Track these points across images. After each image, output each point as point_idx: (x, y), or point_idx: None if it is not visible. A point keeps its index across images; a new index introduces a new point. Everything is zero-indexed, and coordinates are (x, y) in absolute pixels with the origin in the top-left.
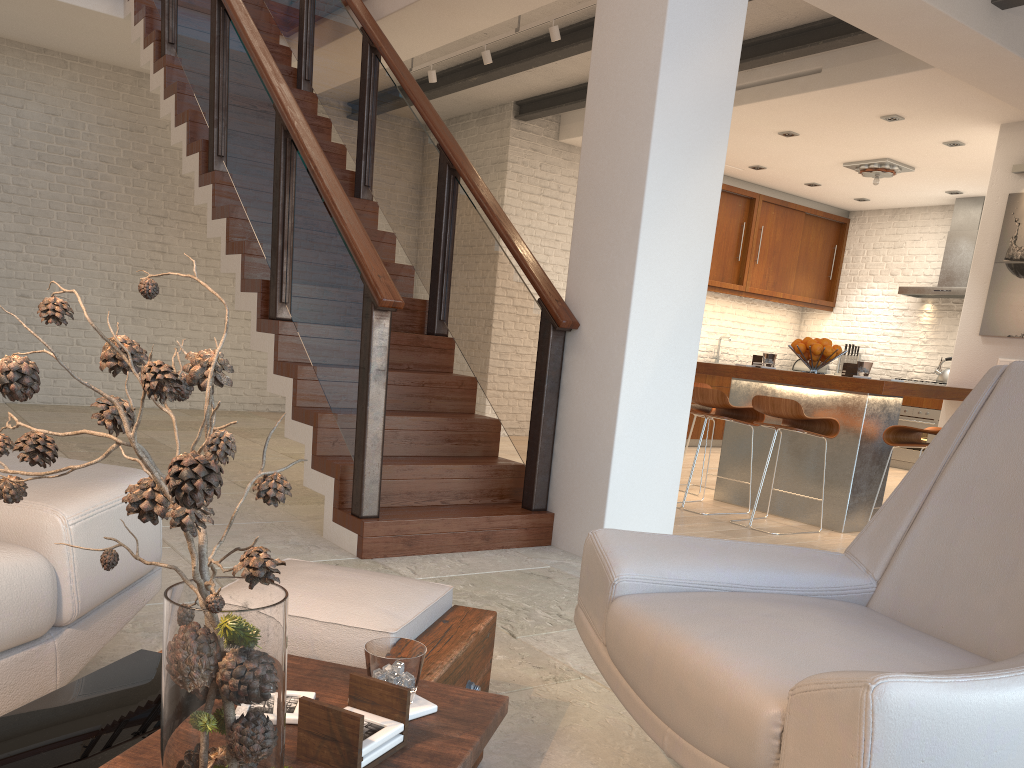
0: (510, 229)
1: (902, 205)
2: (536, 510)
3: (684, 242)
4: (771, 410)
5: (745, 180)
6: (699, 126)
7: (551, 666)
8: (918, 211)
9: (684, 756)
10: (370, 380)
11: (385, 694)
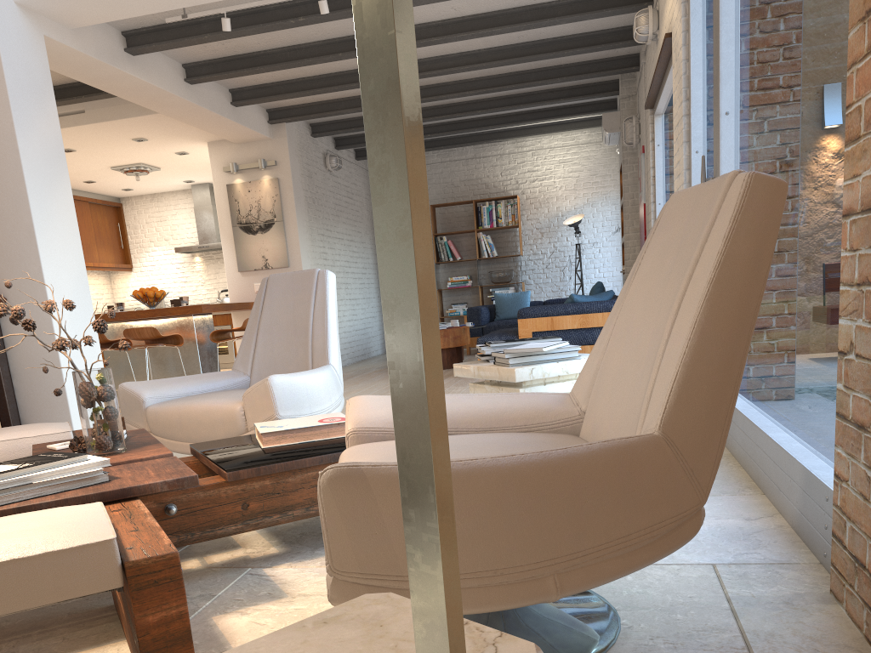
0: None
1: (157, 191)
2: None
3: (63, 238)
4: (139, 336)
5: None
6: (50, 167)
7: None
8: (169, 194)
9: None
10: None
11: None
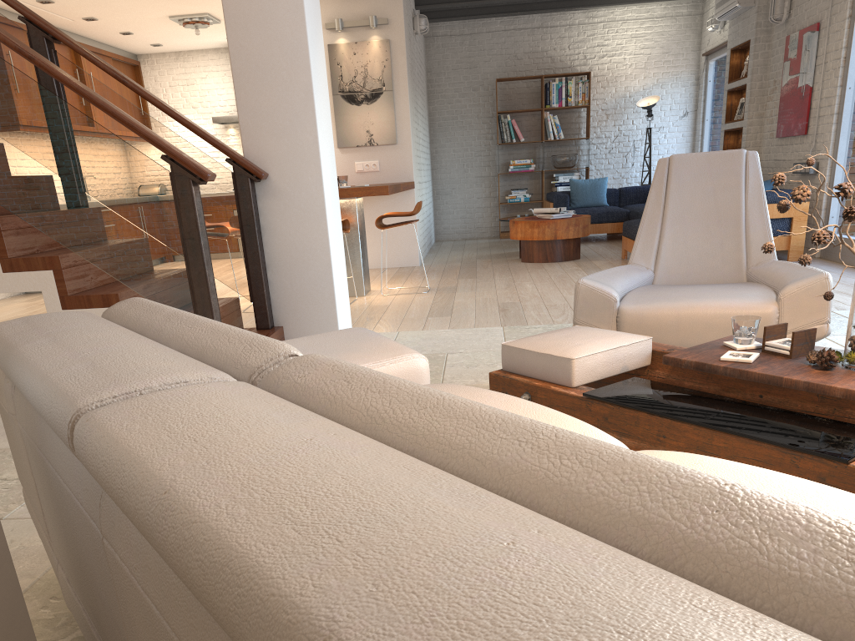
0: (160, 100)
1: (184, 49)
2: (271, 328)
3: (324, 102)
4: None
5: (66, 30)
6: (314, 12)
7: None
8: (197, 53)
9: None
10: (203, 247)
11: (779, 329)
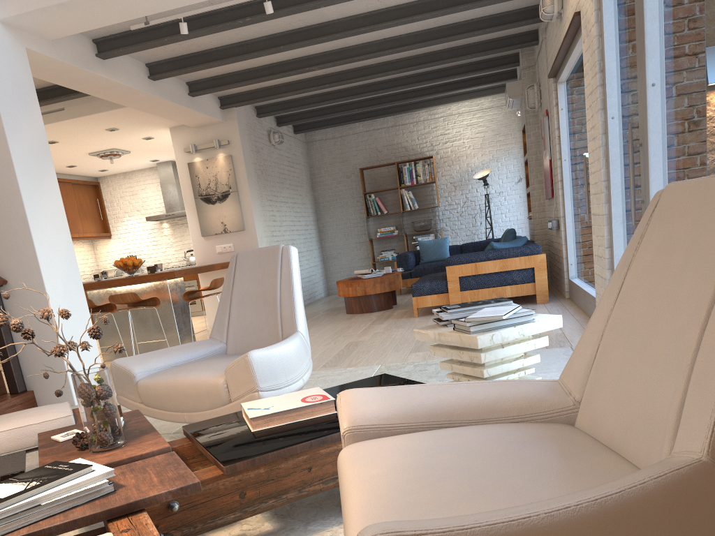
0: None
1: (128, 170)
2: (21, 392)
3: (53, 224)
4: (122, 301)
5: None
6: (38, 163)
7: None
8: (138, 172)
9: (195, 417)
10: None
11: None
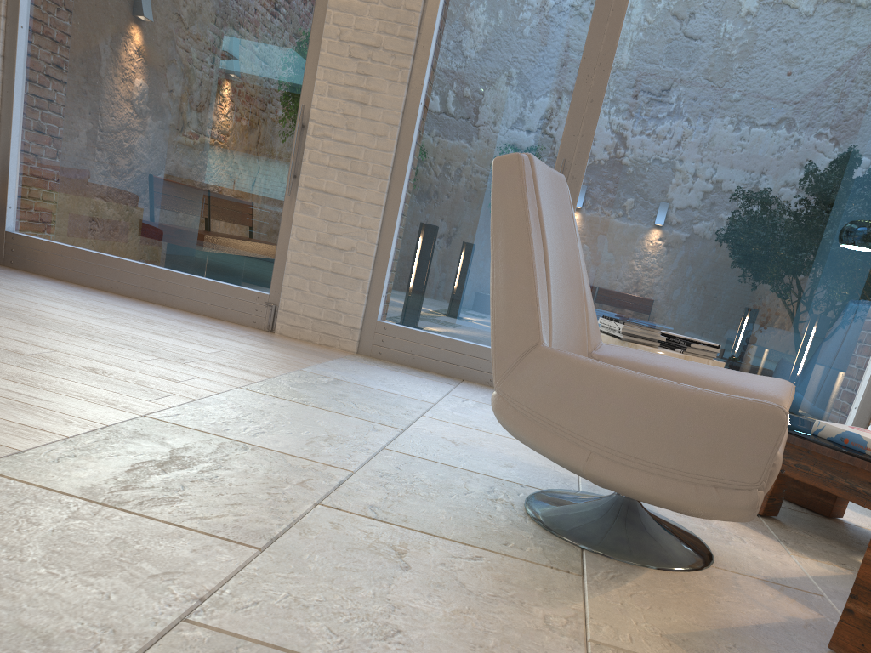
0: None
1: None
2: None
3: None
4: None
5: None
6: None
7: None
8: None
9: None
10: None
11: None
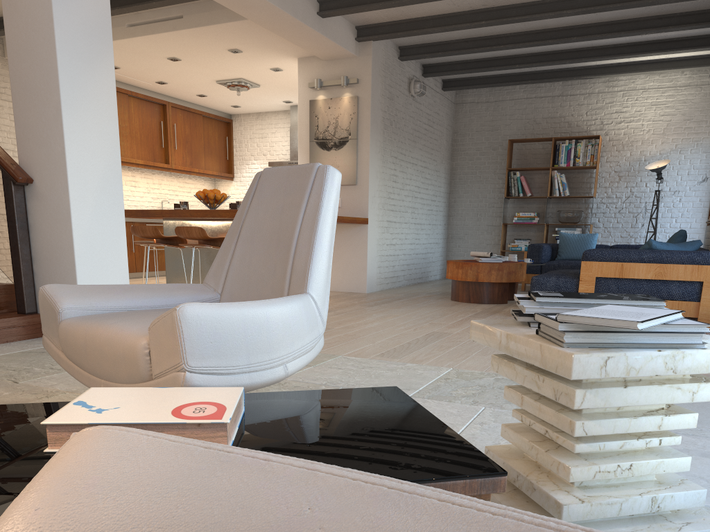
0: None
1: (261, 110)
2: (29, 313)
3: (97, 121)
4: (188, 235)
5: (156, 92)
6: (90, 43)
7: (45, 391)
8: (271, 114)
9: None
10: None
11: None
